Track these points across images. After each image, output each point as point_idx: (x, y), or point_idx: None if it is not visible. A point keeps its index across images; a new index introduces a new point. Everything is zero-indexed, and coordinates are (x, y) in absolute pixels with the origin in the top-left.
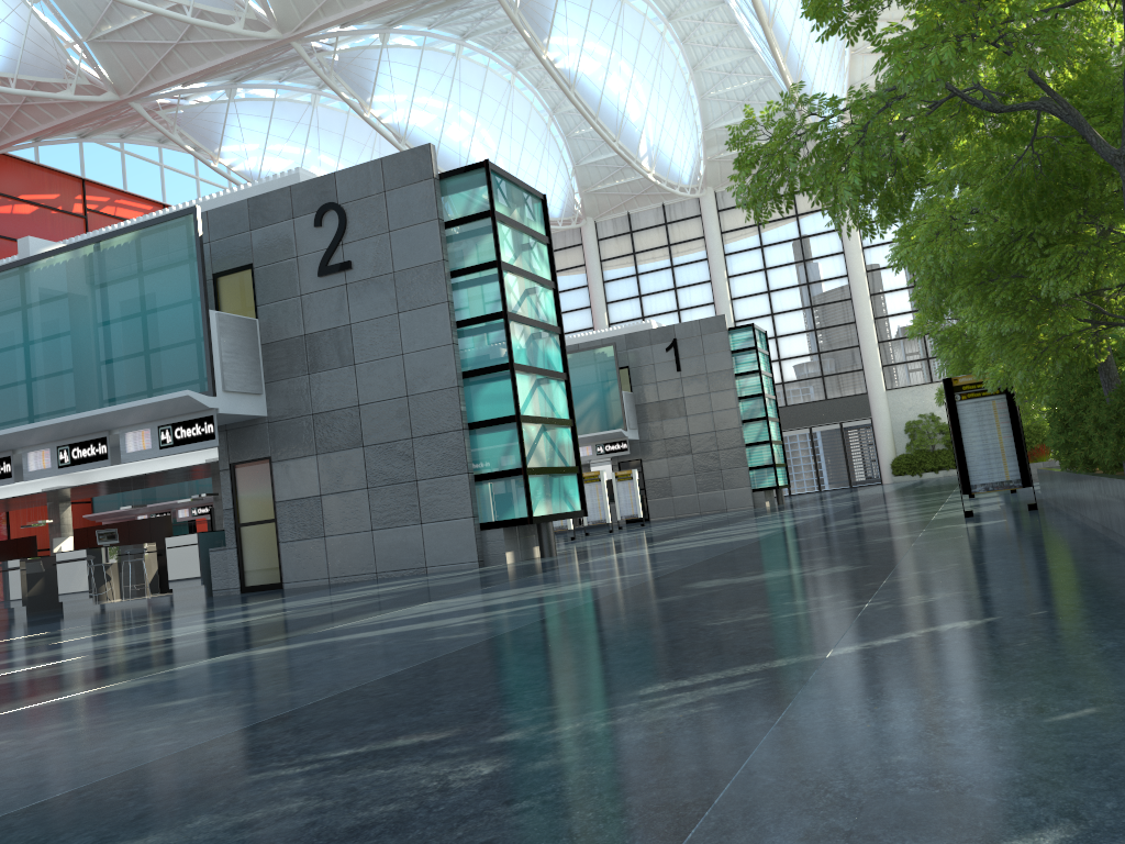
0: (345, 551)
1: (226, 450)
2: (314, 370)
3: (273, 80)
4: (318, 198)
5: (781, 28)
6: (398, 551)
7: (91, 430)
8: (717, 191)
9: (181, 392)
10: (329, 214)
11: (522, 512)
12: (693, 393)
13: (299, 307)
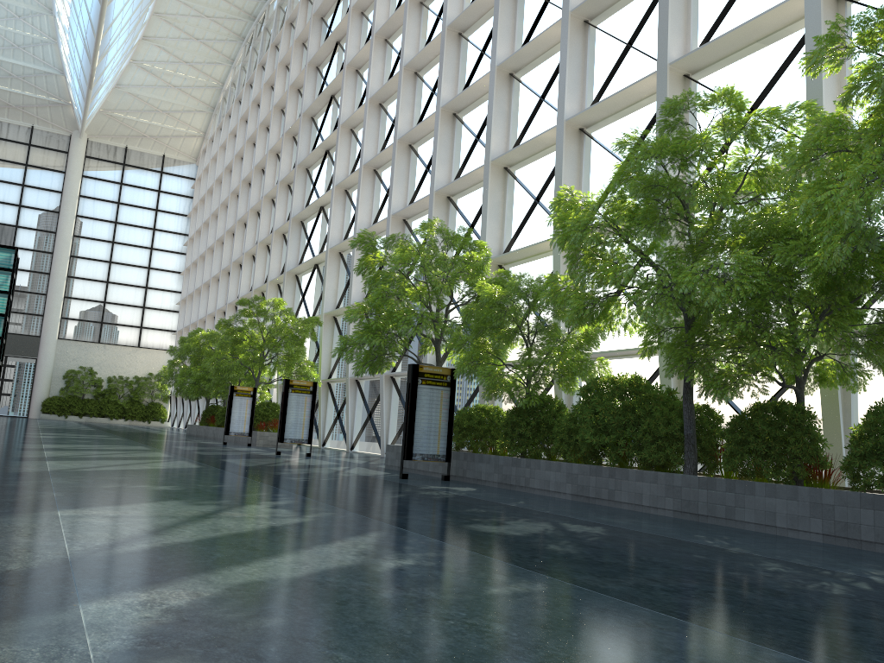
0: None
1: None
2: None
3: None
4: None
5: (112, 11)
6: None
7: None
8: None
9: None
10: None
11: None
12: None
13: None
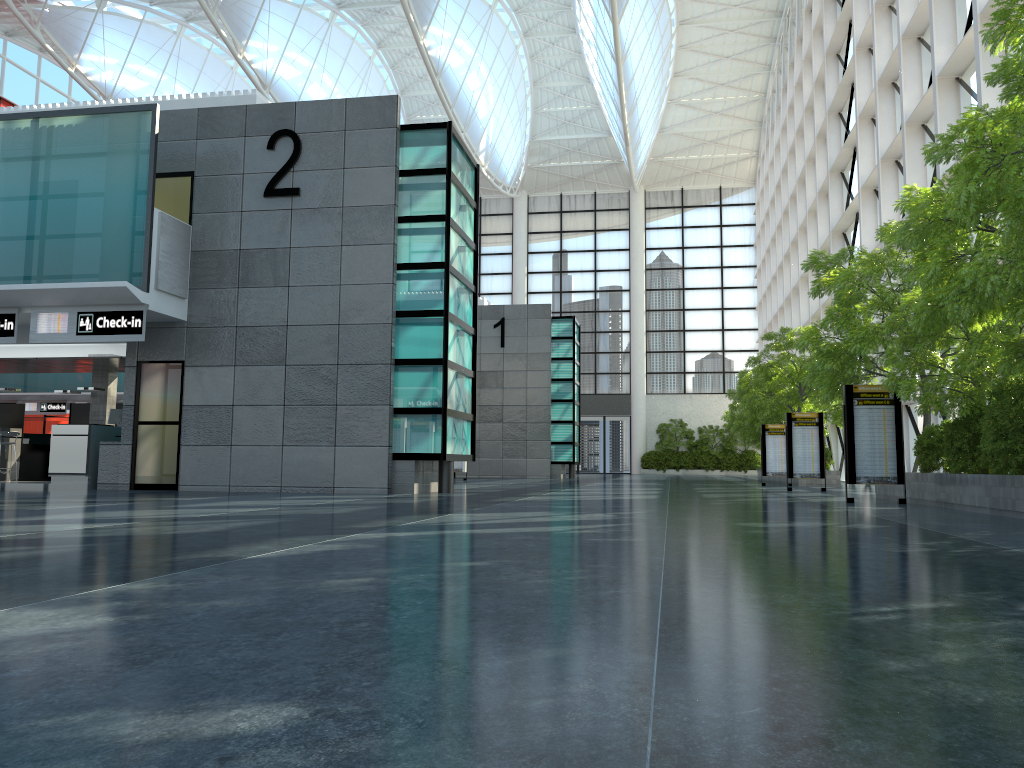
0: (251, 462)
1: (136, 347)
2: (245, 285)
3: (143, 2)
4: (274, 123)
5: (629, 66)
6: (307, 468)
7: (1, 304)
8: (530, 196)
9: (119, 283)
10: (283, 140)
11: (435, 448)
12: (512, 369)
13: (238, 222)
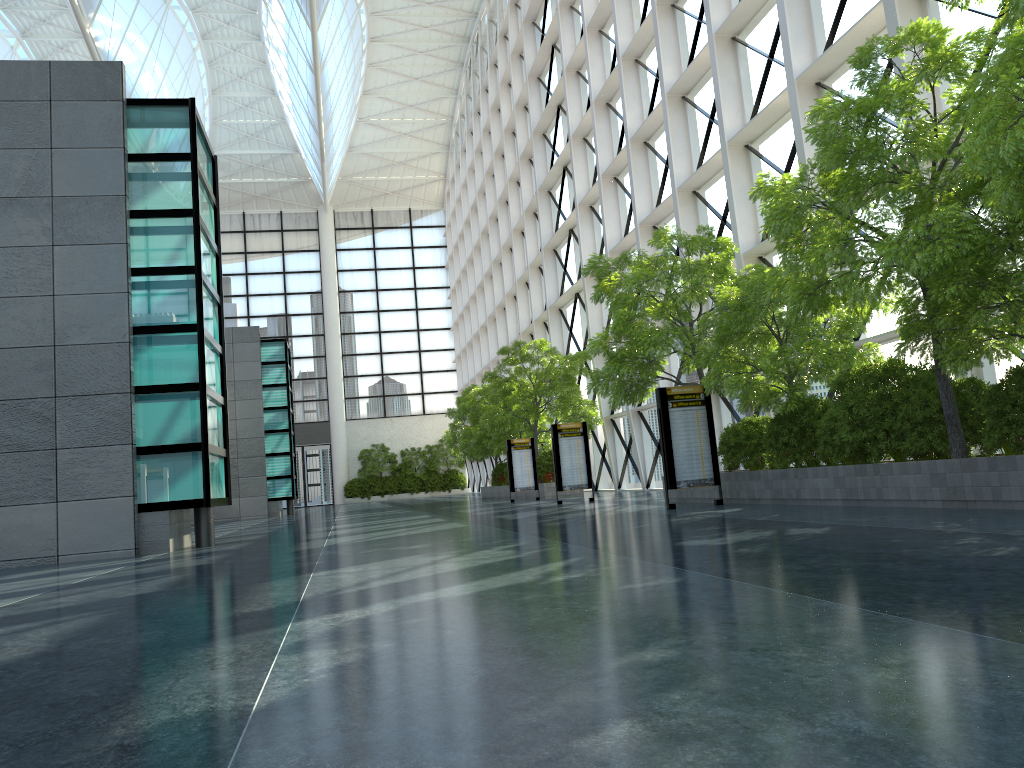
0: None
1: None
2: None
3: None
4: None
5: (326, 77)
6: (17, 535)
7: None
8: None
9: None
10: None
11: (196, 493)
12: None
13: None
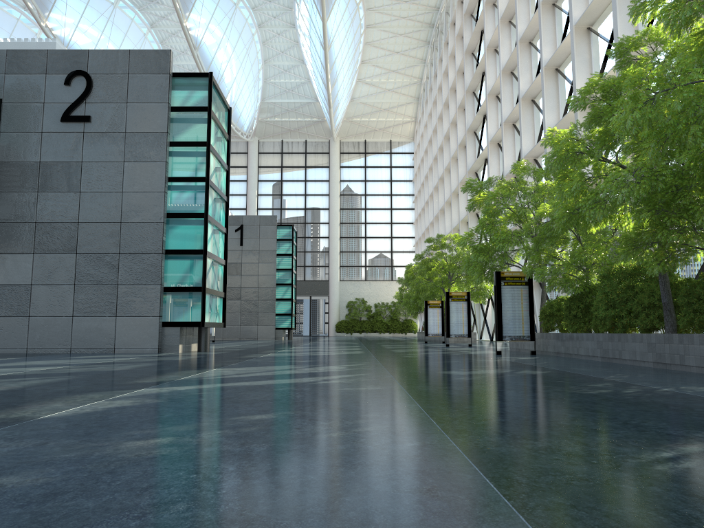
0: (46, 329)
1: None
2: (43, 190)
3: None
4: (70, 64)
5: (332, 52)
6: (92, 334)
7: None
8: (260, 141)
9: None
10: (78, 79)
11: (196, 318)
12: (248, 261)
13: (39, 140)
